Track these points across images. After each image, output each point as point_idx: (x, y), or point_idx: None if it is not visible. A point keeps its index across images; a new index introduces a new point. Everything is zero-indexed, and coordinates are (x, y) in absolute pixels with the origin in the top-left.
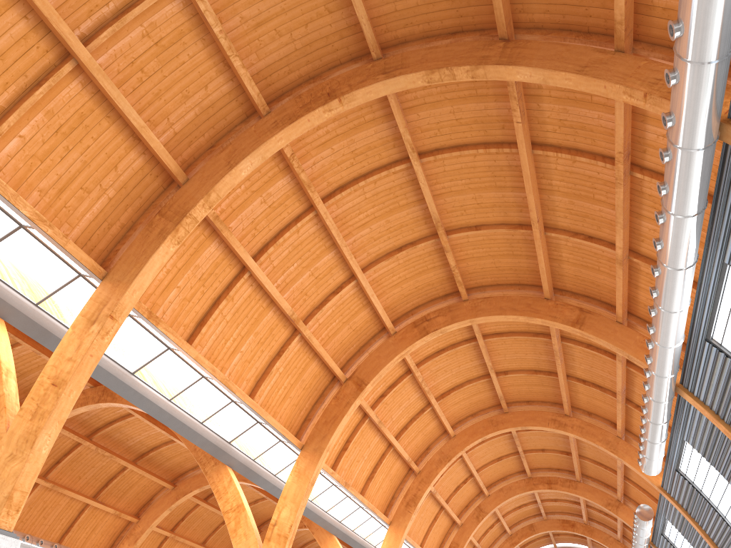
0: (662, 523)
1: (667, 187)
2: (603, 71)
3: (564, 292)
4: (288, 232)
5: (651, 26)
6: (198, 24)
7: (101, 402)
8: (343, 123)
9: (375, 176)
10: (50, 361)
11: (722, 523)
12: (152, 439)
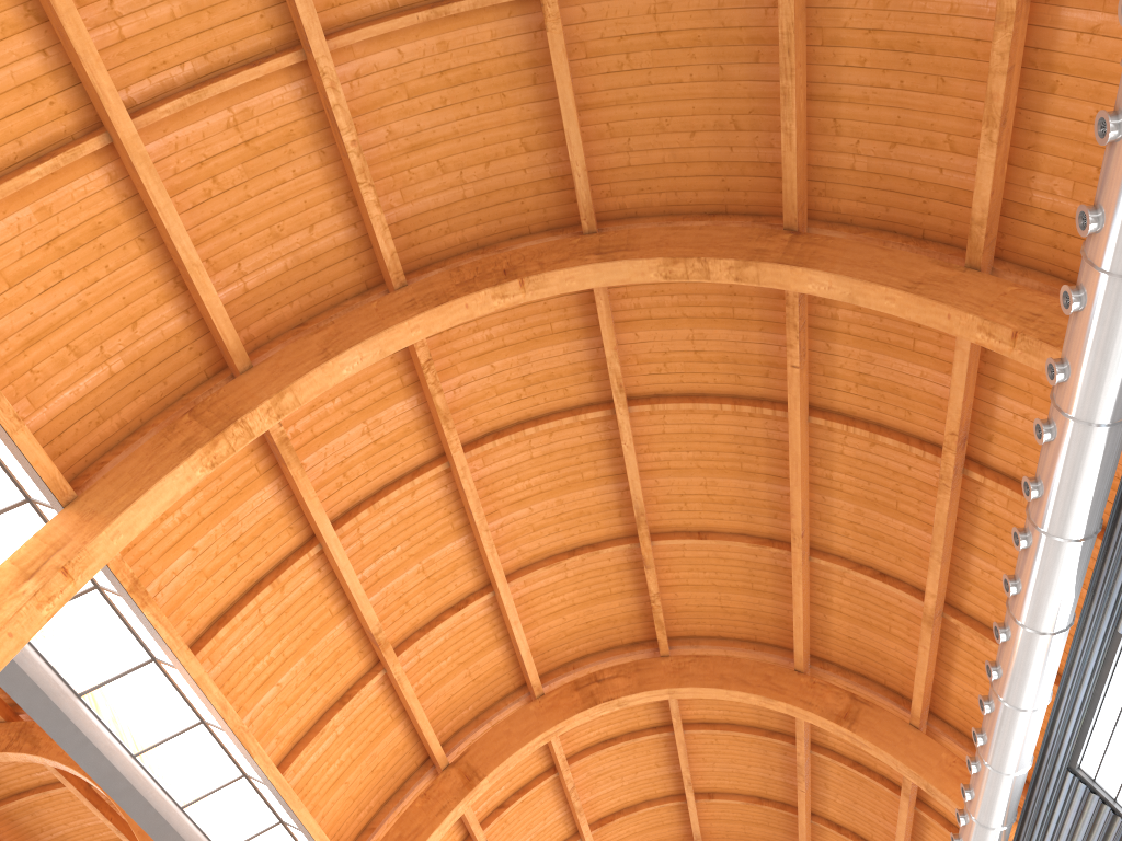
0: None
1: (1042, 485)
2: (947, 293)
3: (827, 663)
4: (397, 491)
5: (1024, 238)
6: (319, 127)
7: (11, 751)
8: (516, 327)
9: (552, 422)
10: None
11: None
12: (85, 836)
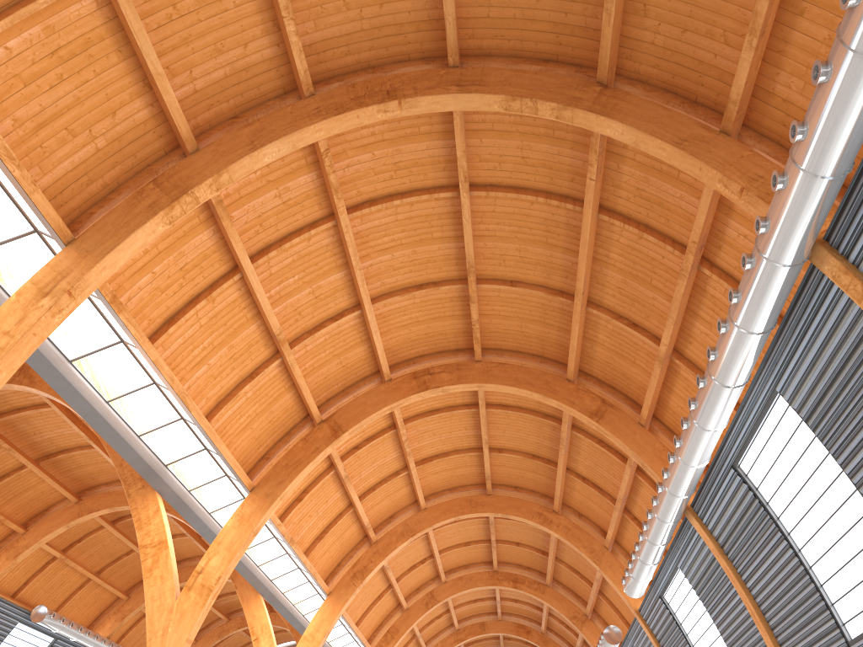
0: None
1: (740, 296)
2: (703, 151)
3: (589, 377)
4: (298, 238)
5: (765, 115)
6: None
7: (15, 384)
8: (393, 127)
9: (414, 198)
10: None
11: None
12: (65, 440)
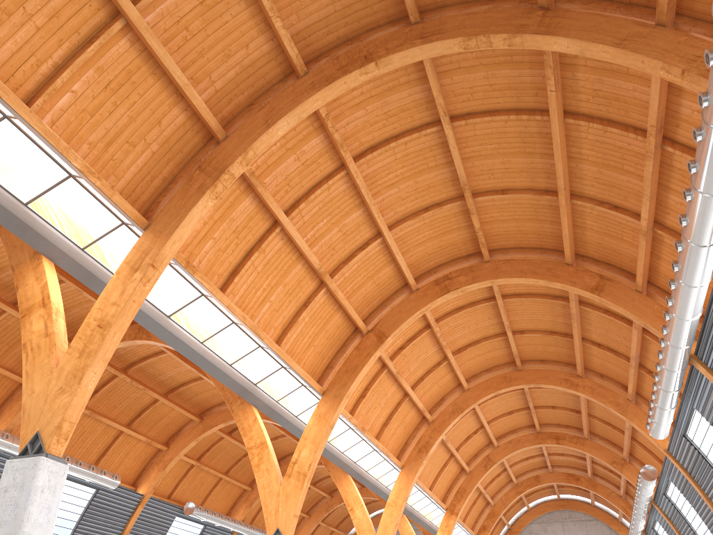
0: (665, 484)
1: (698, 165)
2: (642, 45)
3: (585, 258)
4: (319, 190)
5: (695, 1)
6: None
7: (137, 339)
8: (377, 84)
9: (406, 138)
10: (96, 304)
11: None
12: (182, 376)
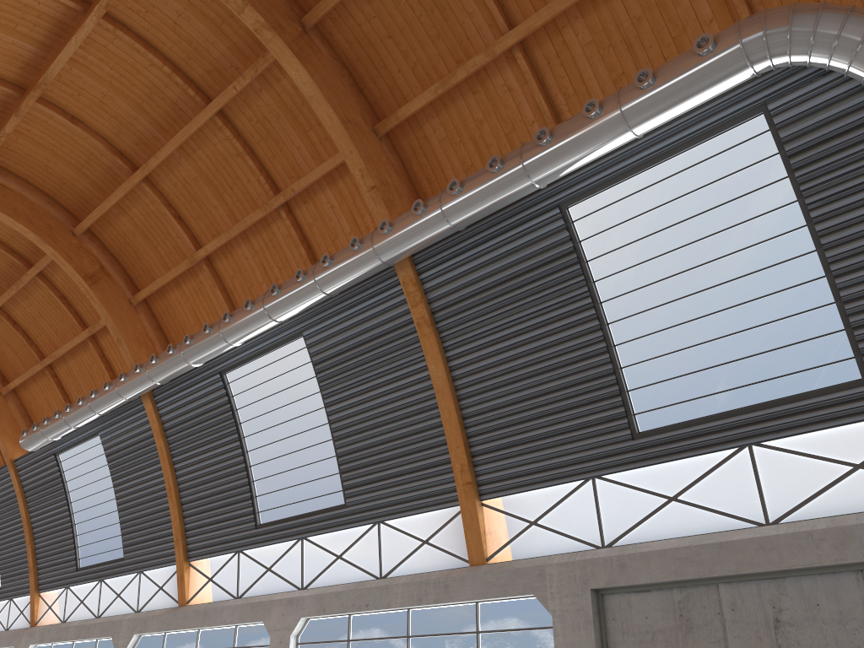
0: None
1: (334, 264)
2: (358, 139)
3: (95, 238)
4: None
5: (405, 136)
6: None
7: None
8: None
9: None
10: None
11: (64, 517)
12: None
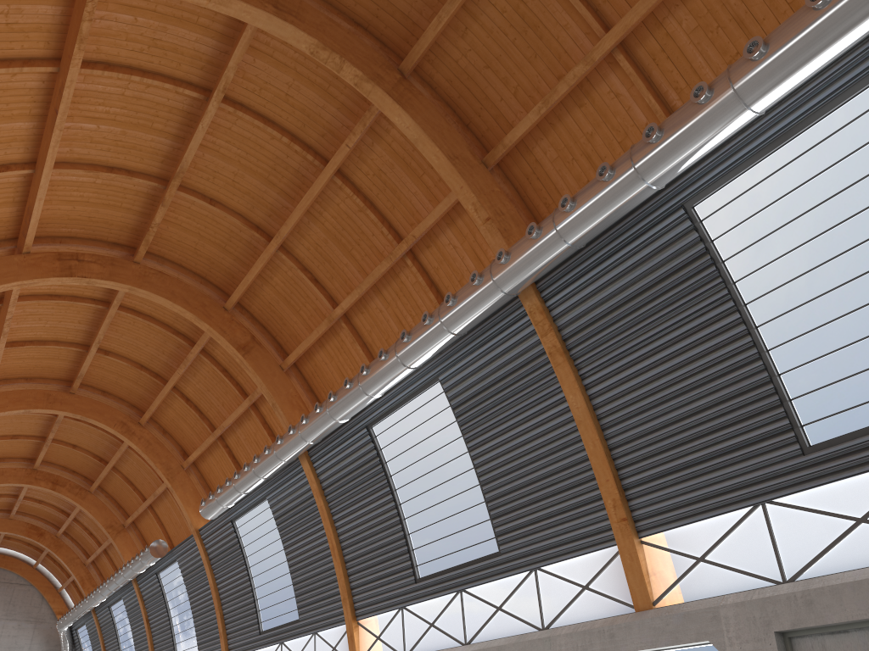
0: (167, 563)
1: (457, 302)
2: (468, 173)
3: (244, 311)
4: (5, 70)
5: (516, 164)
6: None
7: None
8: (172, 4)
9: (156, 82)
10: None
11: (245, 582)
12: None
